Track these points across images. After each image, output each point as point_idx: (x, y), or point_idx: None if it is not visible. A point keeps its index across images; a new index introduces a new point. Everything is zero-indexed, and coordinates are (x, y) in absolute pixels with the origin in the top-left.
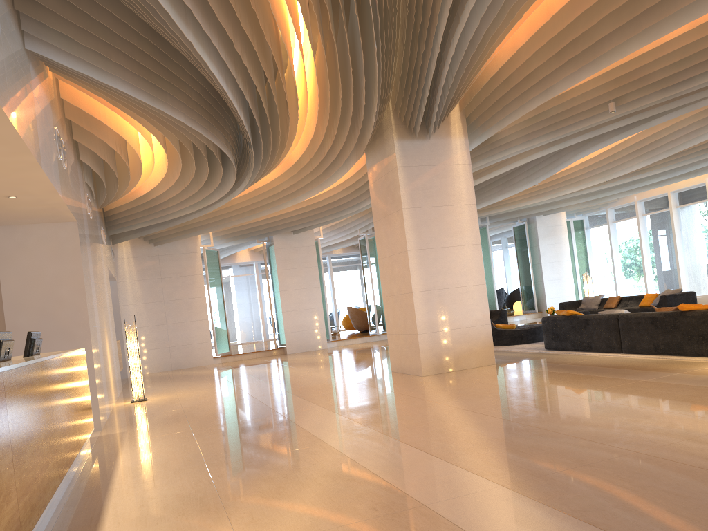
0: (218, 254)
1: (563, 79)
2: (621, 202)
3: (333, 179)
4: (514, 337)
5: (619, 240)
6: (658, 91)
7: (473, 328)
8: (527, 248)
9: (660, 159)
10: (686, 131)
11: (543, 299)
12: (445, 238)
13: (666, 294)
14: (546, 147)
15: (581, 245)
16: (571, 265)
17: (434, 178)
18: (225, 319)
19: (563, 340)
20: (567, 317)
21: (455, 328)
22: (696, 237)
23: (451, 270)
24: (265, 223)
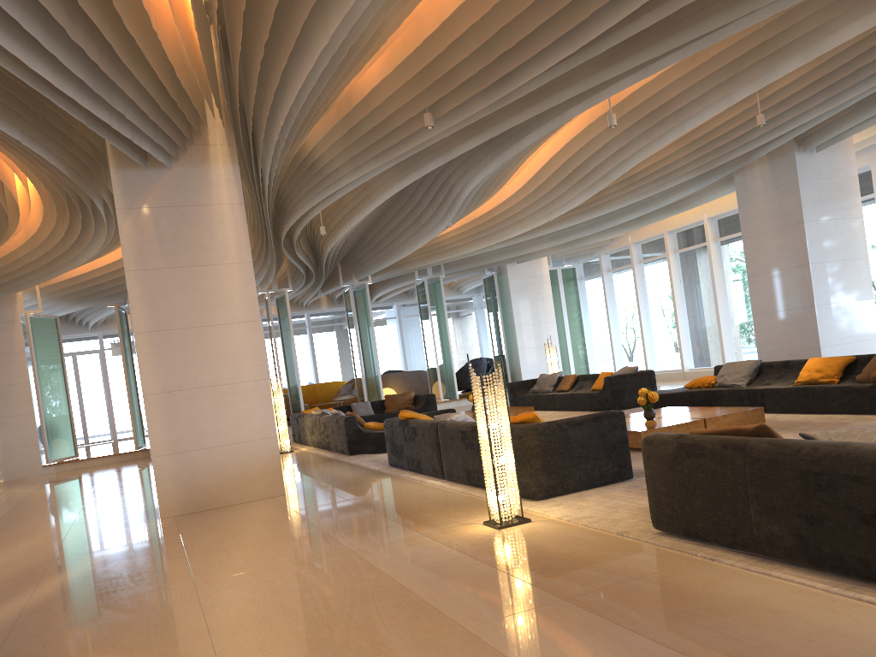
0: (57, 322)
1: (294, 77)
2: (615, 246)
3: (105, 224)
4: (381, 443)
5: (616, 295)
6: (481, 96)
7: (249, 444)
8: (498, 307)
9: (598, 191)
10: (607, 153)
11: (519, 373)
12: (200, 313)
13: (612, 375)
14: (402, 177)
15: (573, 300)
16: (556, 328)
17: (181, 224)
18: (67, 412)
19: (400, 454)
20: (401, 422)
21: (218, 445)
22: (698, 291)
23: (211, 360)
24: (105, 281)
